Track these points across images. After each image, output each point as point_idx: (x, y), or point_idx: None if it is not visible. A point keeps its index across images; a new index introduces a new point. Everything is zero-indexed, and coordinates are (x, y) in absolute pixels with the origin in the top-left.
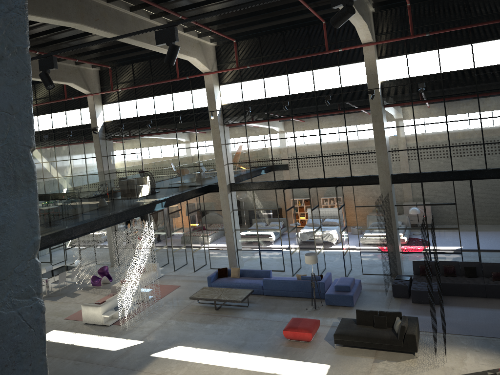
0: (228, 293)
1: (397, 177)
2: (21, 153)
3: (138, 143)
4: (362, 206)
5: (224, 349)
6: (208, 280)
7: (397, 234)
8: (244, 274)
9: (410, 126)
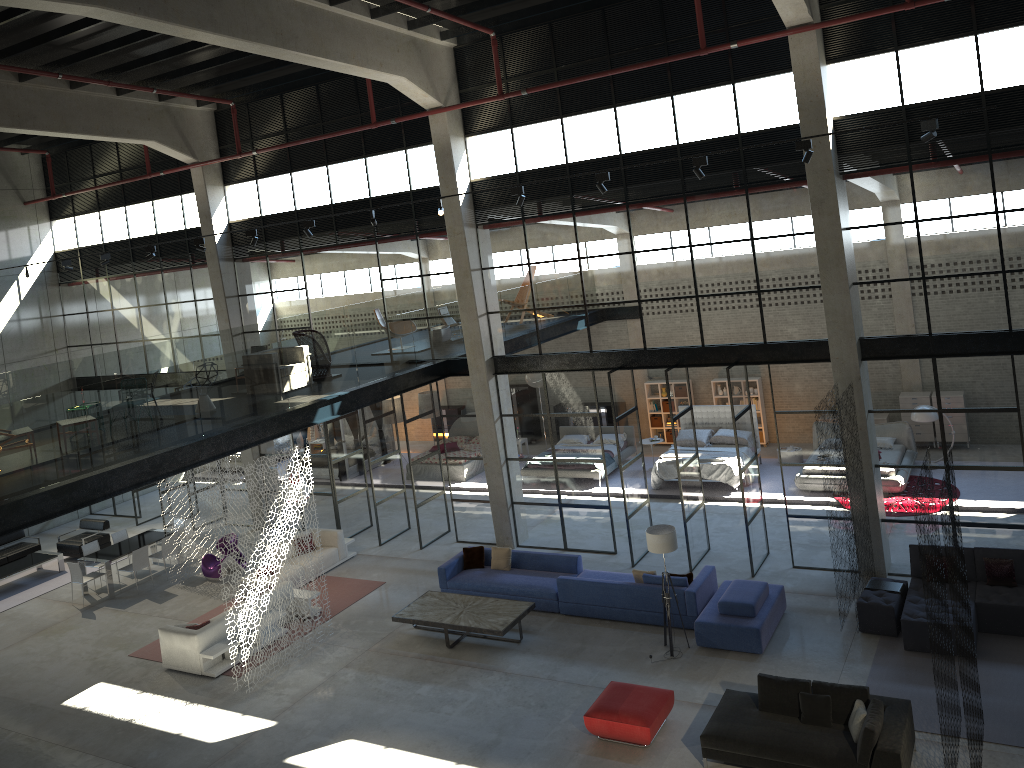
0: (478, 610)
1: (875, 346)
2: None
3: (299, 268)
4: (790, 411)
5: (447, 755)
6: (440, 575)
7: (874, 479)
8: (521, 563)
9: (907, 223)
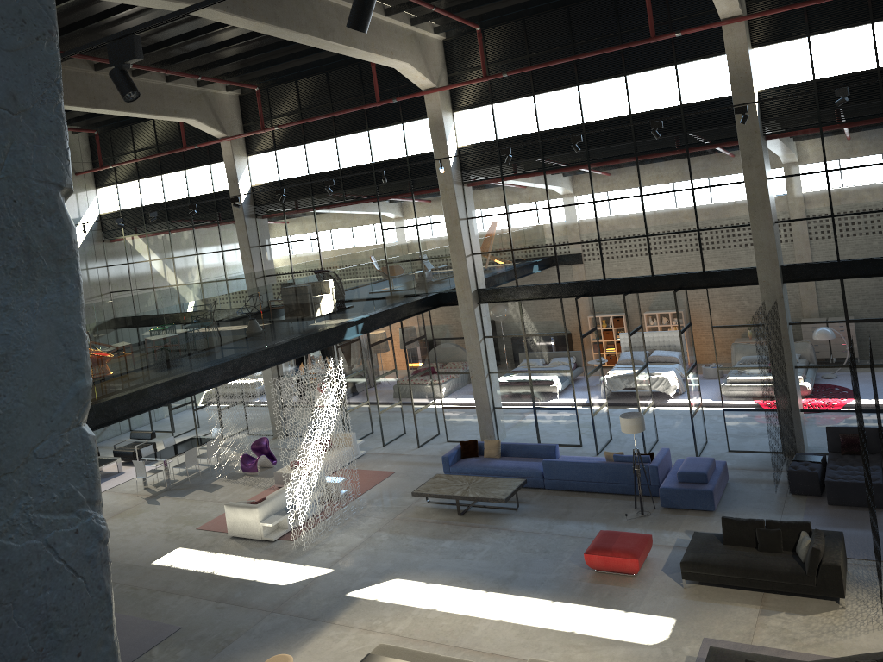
0: (481, 486)
1: (793, 271)
2: (39, 198)
3: (312, 222)
4: (725, 326)
5: (477, 587)
6: (444, 462)
7: (795, 377)
8: (509, 452)
9: (818, 173)
